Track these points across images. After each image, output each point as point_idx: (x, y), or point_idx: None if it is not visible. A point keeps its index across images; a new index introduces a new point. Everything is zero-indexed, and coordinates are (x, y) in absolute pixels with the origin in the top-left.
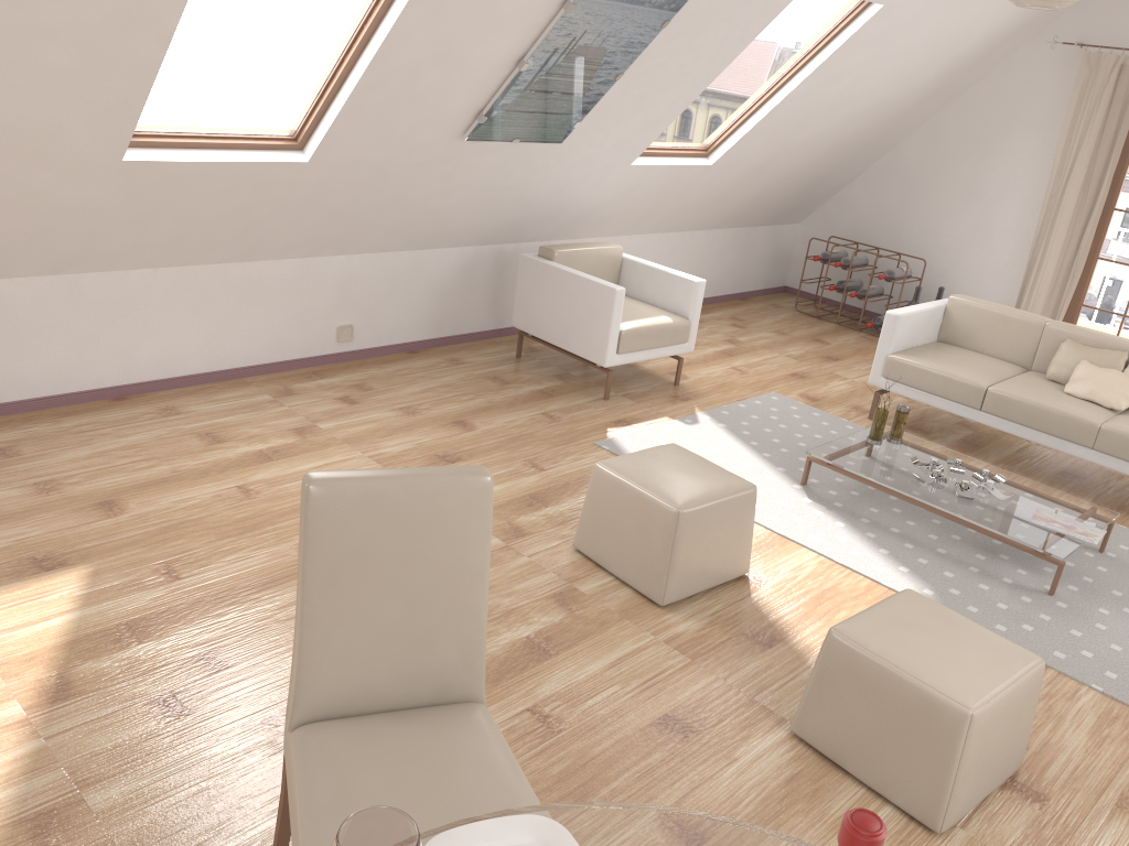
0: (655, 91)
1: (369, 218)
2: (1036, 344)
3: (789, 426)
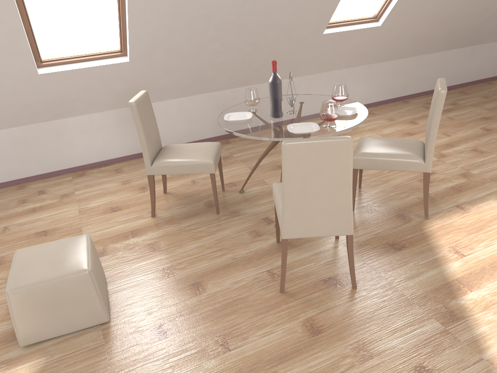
0: None
1: None
2: None
3: None
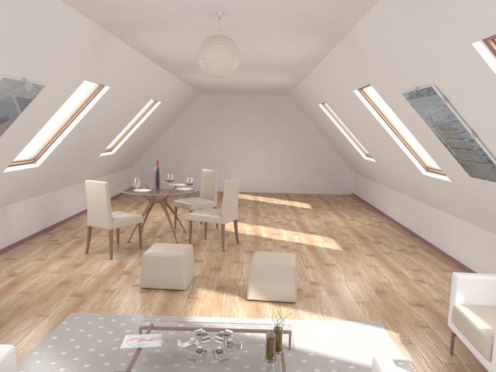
0: None
1: None
2: None
3: None
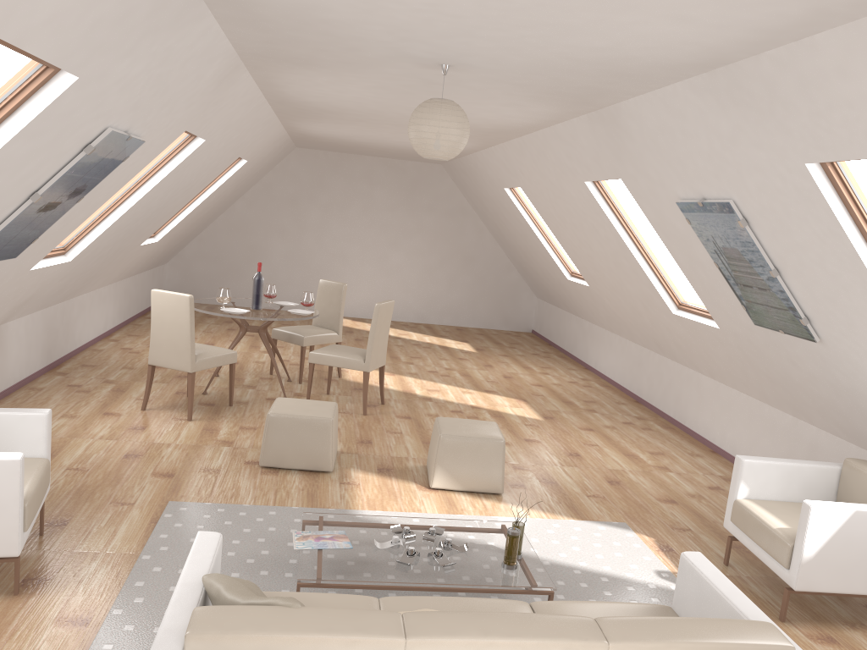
0: (835, 294)
1: (792, 391)
2: None
3: None
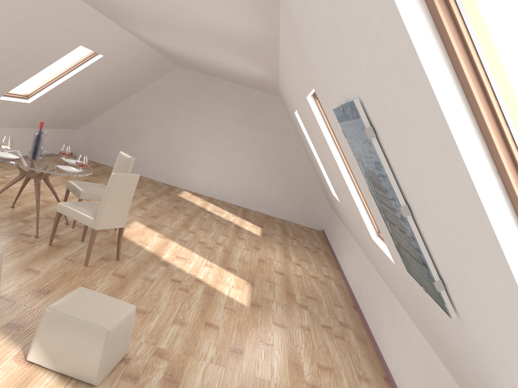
0: (463, 261)
1: (448, 354)
2: None
3: None
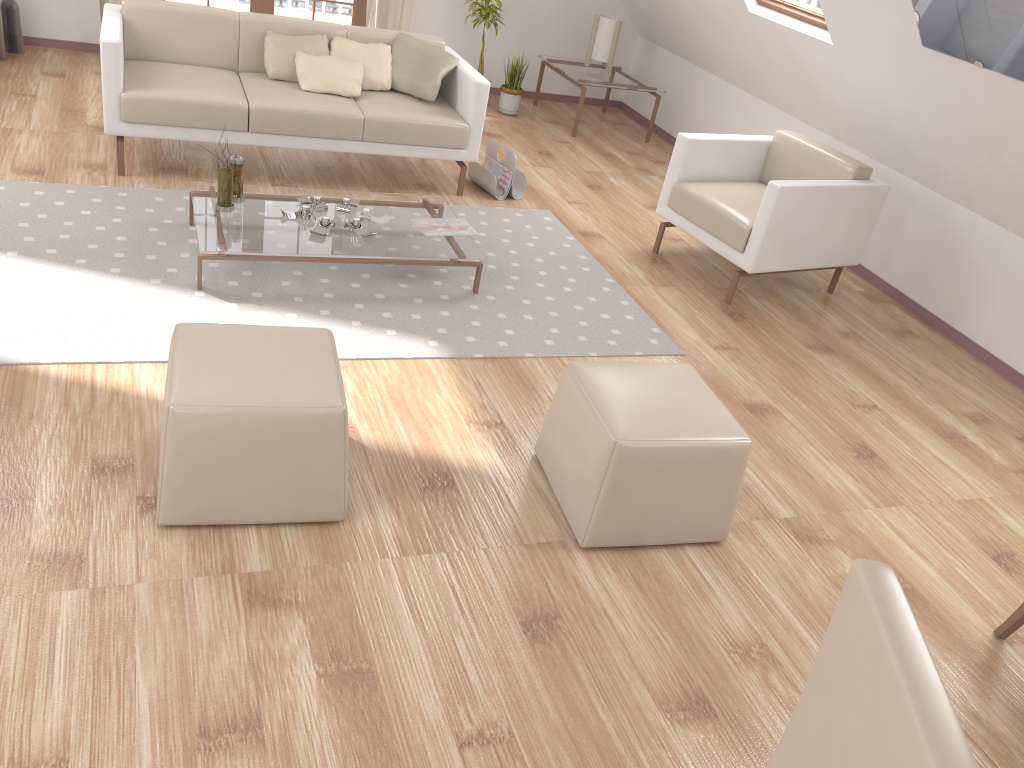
0: None
1: None
2: (238, 42)
3: (76, 221)
